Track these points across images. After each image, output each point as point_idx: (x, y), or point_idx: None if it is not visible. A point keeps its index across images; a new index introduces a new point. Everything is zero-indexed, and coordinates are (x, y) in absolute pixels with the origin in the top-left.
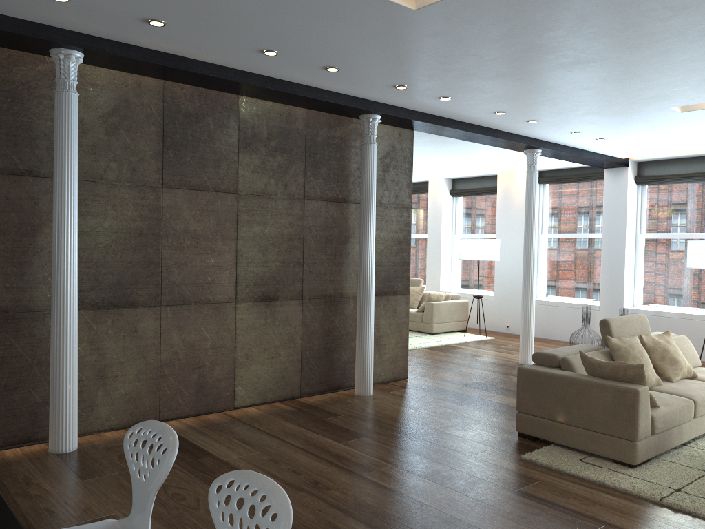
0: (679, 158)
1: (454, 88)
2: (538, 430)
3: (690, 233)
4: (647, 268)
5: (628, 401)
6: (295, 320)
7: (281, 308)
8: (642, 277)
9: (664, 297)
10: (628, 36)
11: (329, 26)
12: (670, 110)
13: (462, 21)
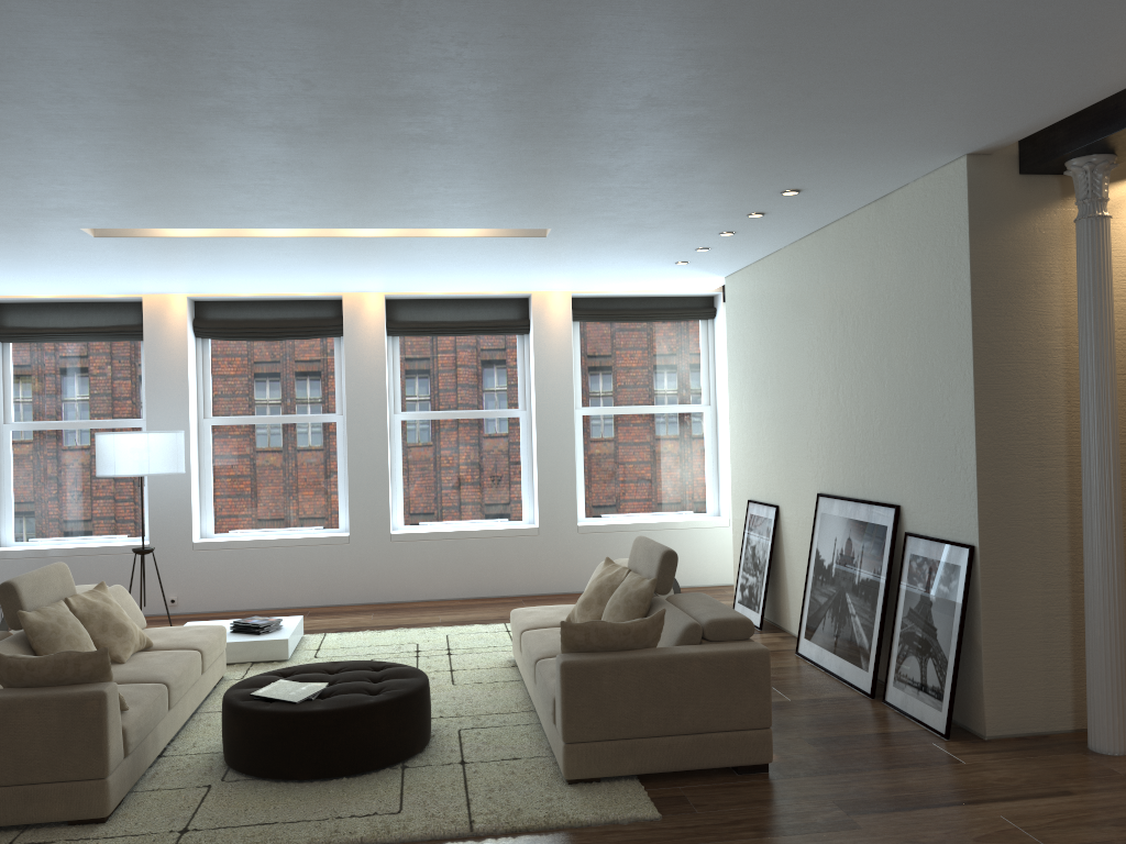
0: (64, 303)
1: None
2: None
3: (88, 420)
4: (22, 481)
5: (91, 715)
6: None
7: None
8: (14, 495)
9: (54, 524)
10: (59, 111)
11: None
12: (80, 232)
13: None
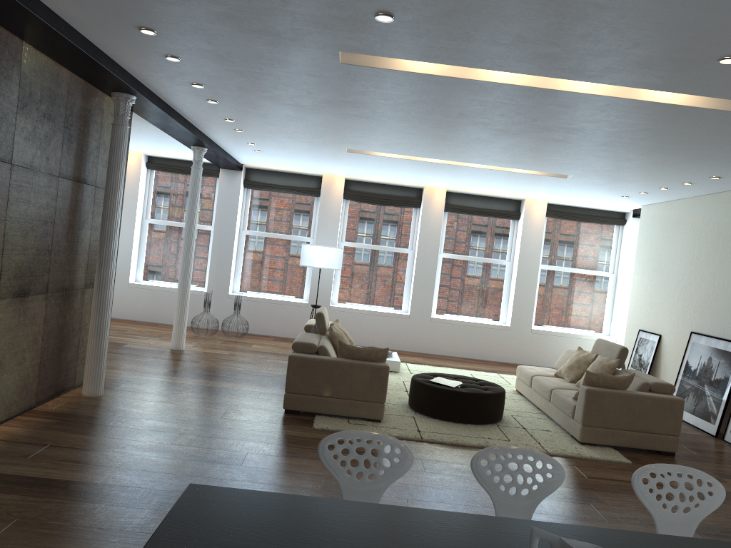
0: (280, 172)
1: (239, 99)
2: (305, 405)
3: (283, 234)
4: (247, 261)
5: (382, 375)
6: (40, 318)
7: (32, 304)
8: (242, 267)
9: (259, 285)
10: (414, 116)
11: (255, 43)
12: (344, 149)
13: (351, 78)
